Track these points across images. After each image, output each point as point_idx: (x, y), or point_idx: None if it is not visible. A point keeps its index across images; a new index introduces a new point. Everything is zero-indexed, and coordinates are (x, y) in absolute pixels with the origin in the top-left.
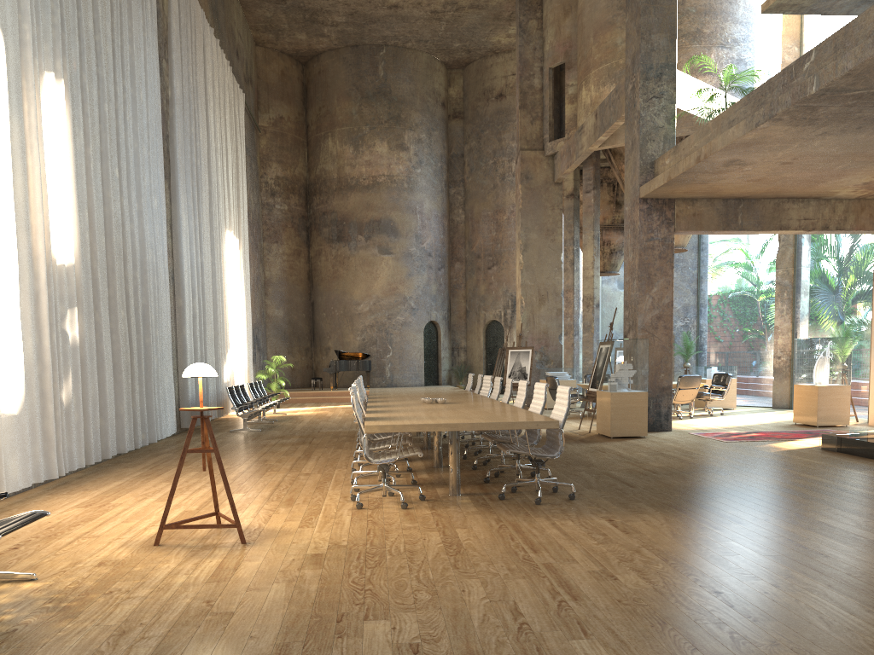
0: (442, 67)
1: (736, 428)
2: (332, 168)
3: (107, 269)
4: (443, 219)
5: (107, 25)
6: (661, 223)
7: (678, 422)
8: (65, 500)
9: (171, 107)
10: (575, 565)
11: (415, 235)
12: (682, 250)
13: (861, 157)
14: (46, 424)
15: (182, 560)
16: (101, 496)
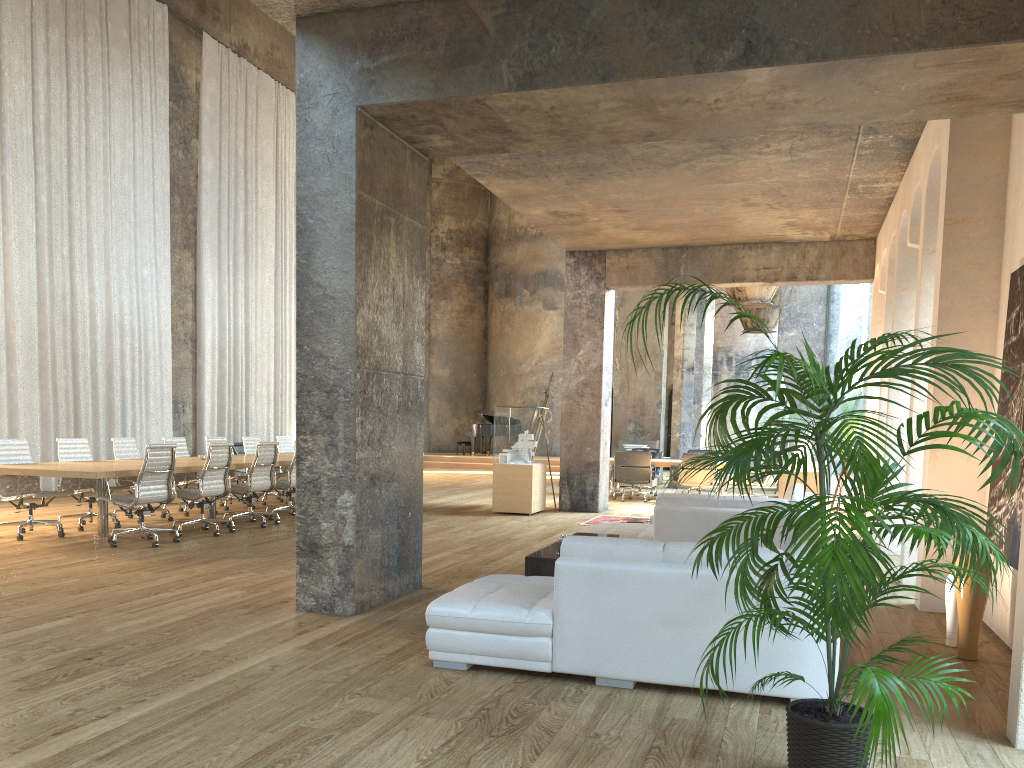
0: None
1: None
2: (504, 218)
3: (40, 334)
4: None
5: (59, 126)
6: (589, 279)
7: None
8: None
9: (199, 182)
10: None
11: None
12: (762, 303)
13: (690, 200)
14: None
15: None
16: None
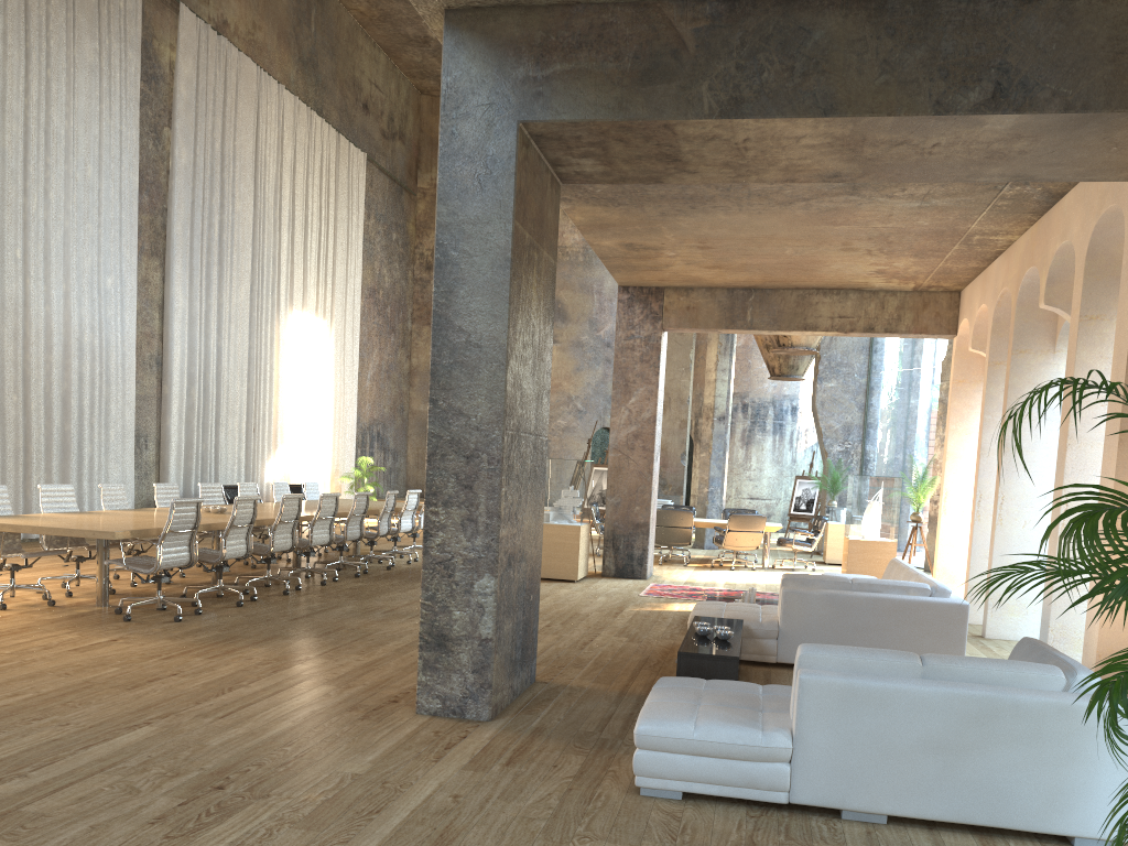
0: None
1: (739, 585)
2: None
3: None
4: None
5: (15, 103)
6: (644, 318)
7: (710, 572)
8: None
9: (170, 178)
10: None
11: (589, 321)
12: (808, 351)
13: (786, 240)
14: None
15: None
16: None
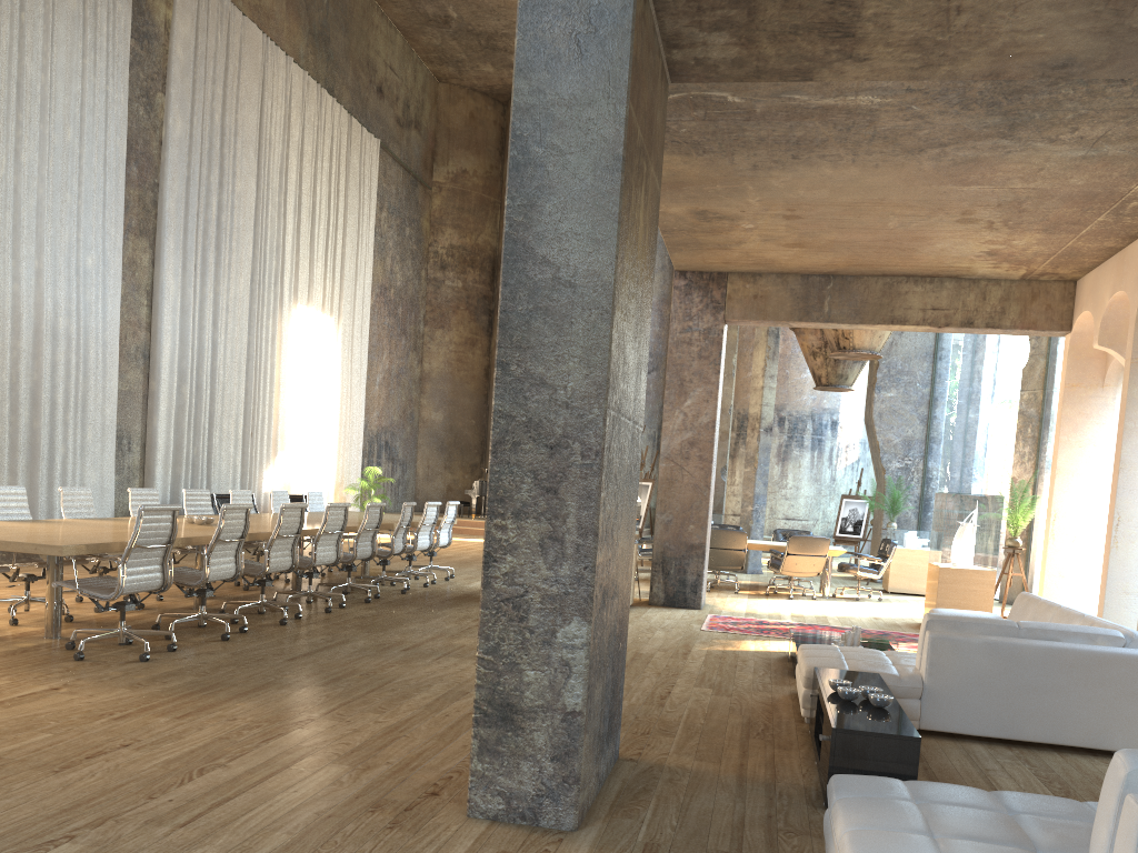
0: None
1: (808, 617)
2: None
3: None
4: (662, 306)
5: None
6: (704, 308)
7: (768, 602)
8: None
9: (163, 150)
10: None
11: None
12: (871, 355)
13: (895, 207)
14: None
15: None
16: None
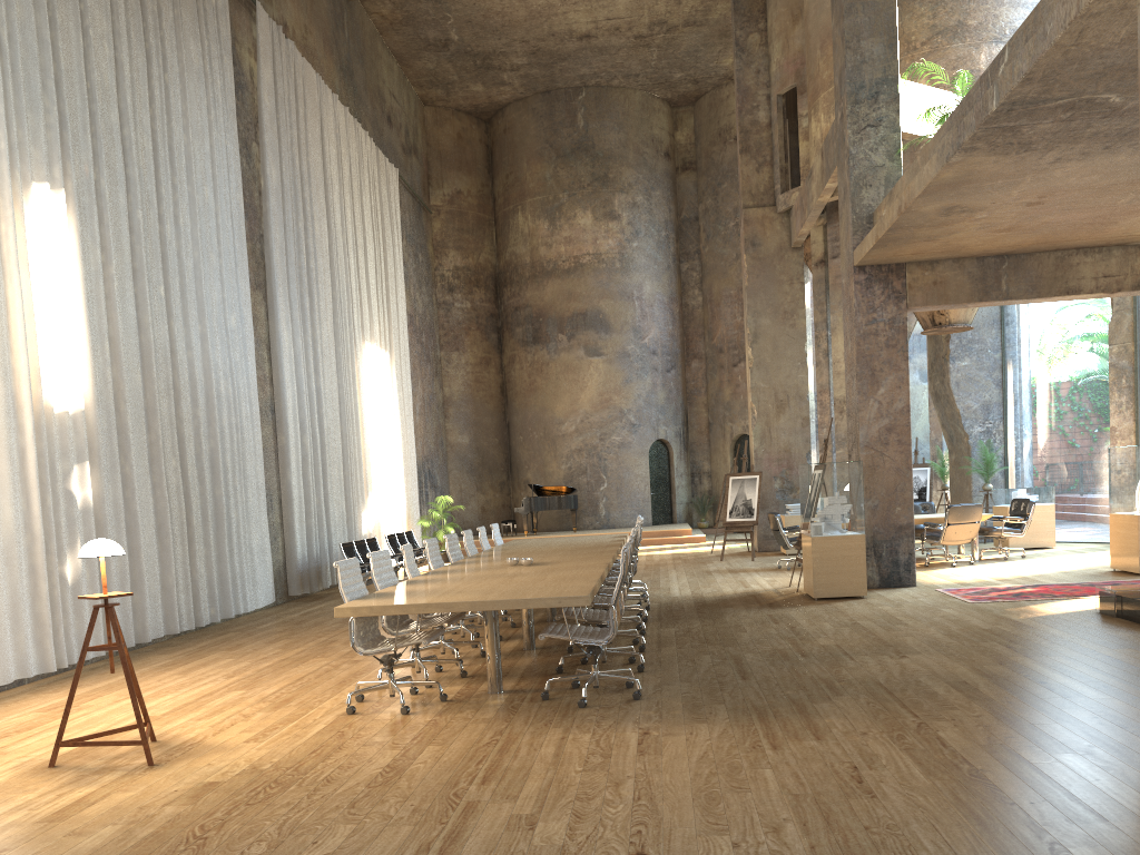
0: (664, 106)
1: (1015, 580)
2: (524, 250)
3: (146, 409)
4: (672, 305)
5: (143, 114)
6: (886, 299)
7: (944, 572)
8: (38, 700)
9: (264, 199)
10: (508, 804)
11: (632, 329)
12: (965, 328)
13: None
14: (38, 606)
15: (51, 789)
16: (83, 695)
